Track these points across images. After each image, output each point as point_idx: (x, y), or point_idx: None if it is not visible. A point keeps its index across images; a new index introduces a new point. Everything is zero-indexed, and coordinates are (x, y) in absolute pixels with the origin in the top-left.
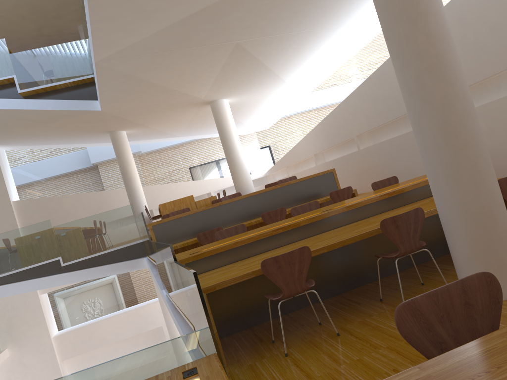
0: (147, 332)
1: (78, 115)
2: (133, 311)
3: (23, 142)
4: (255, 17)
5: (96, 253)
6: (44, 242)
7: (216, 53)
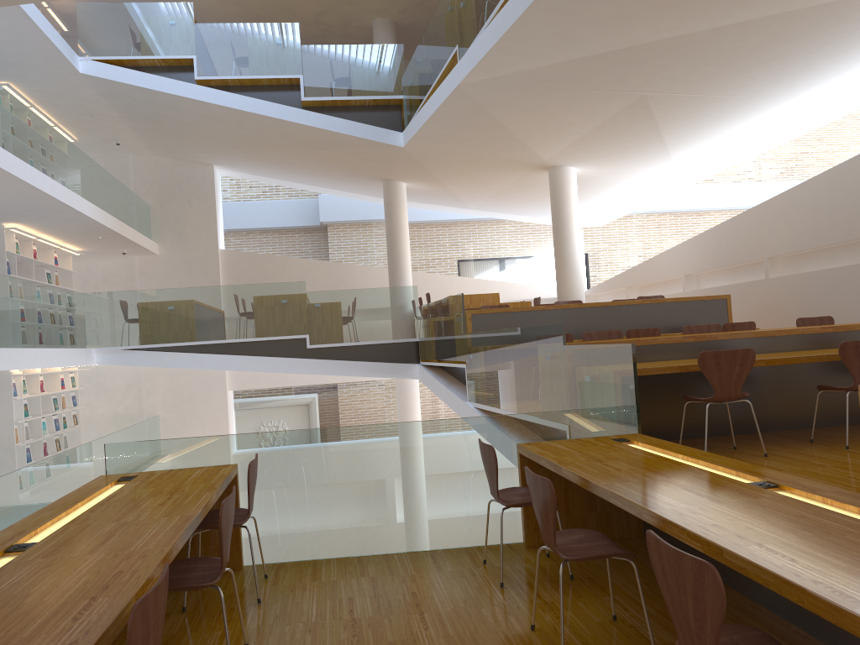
0: None
1: (366, 147)
2: None
3: (254, 169)
4: (688, 68)
5: (355, 341)
6: (291, 309)
7: (609, 102)
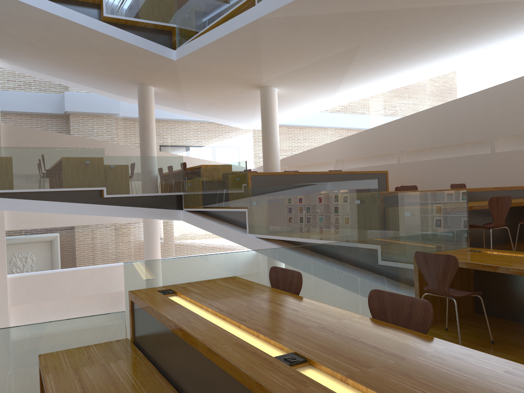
0: (105, 295)
1: (145, 57)
2: (100, 269)
3: (33, 65)
4: (398, 31)
5: (139, 193)
6: (93, 168)
7: (336, 46)
